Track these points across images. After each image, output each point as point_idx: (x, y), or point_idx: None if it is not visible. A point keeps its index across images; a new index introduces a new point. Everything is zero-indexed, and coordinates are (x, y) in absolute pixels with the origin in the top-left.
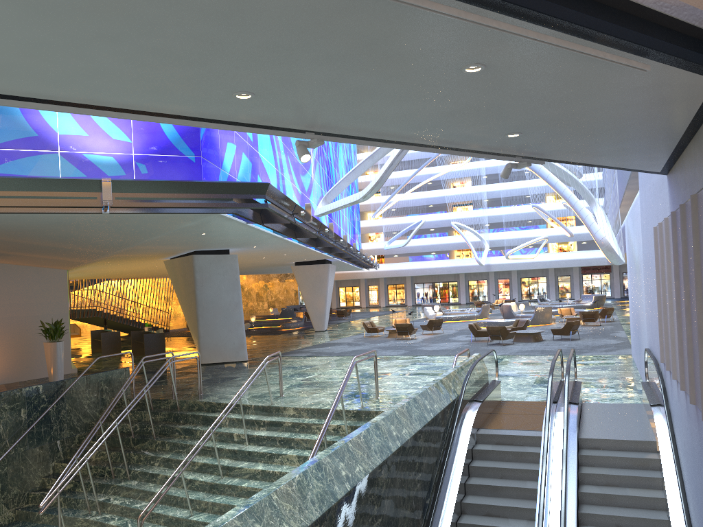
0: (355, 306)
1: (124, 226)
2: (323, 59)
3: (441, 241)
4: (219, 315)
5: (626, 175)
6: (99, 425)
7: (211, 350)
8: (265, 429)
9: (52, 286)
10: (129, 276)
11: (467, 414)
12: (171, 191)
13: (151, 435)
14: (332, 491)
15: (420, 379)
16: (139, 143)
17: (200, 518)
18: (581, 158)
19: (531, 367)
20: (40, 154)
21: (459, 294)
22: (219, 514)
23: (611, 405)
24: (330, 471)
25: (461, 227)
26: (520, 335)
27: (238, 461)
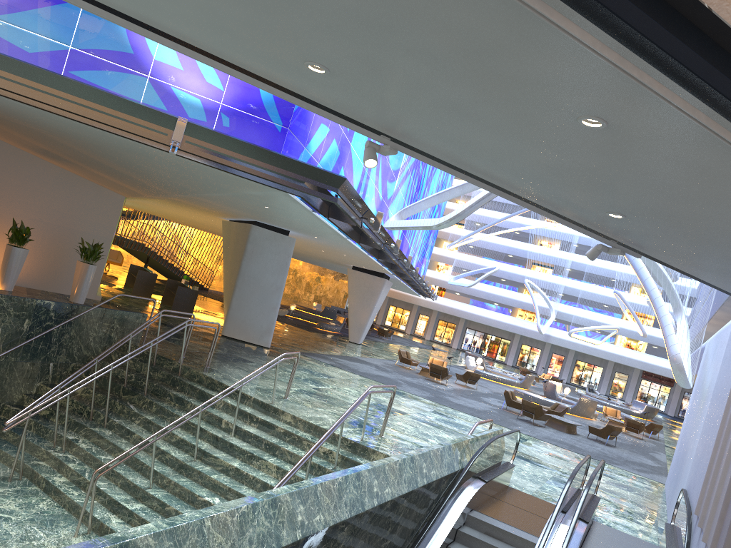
0: (400, 329)
1: (189, 172)
2: (415, 52)
3: (509, 294)
4: (257, 293)
5: (725, 295)
6: (94, 362)
7: (237, 325)
8: (256, 426)
9: (105, 208)
10: (187, 223)
11: (465, 491)
12: (243, 153)
13: (143, 390)
14: (278, 535)
15: (433, 430)
16: (231, 94)
17: (157, 494)
18: (684, 265)
19: (553, 459)
20: (129, 72)
21: (508, 354)
22: (177, 497)
23: (623, 535)
24: (285, 511)
25: (533, 287)
26: (554, 421)
27: (217, 449)
